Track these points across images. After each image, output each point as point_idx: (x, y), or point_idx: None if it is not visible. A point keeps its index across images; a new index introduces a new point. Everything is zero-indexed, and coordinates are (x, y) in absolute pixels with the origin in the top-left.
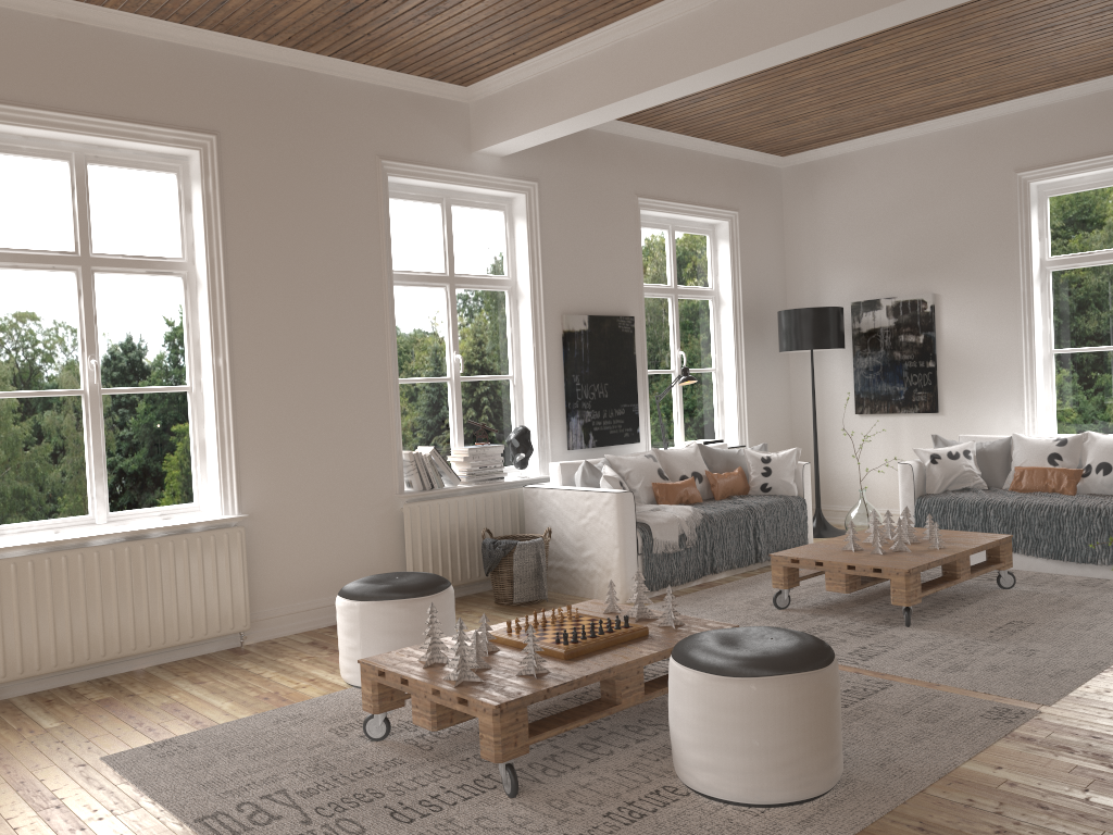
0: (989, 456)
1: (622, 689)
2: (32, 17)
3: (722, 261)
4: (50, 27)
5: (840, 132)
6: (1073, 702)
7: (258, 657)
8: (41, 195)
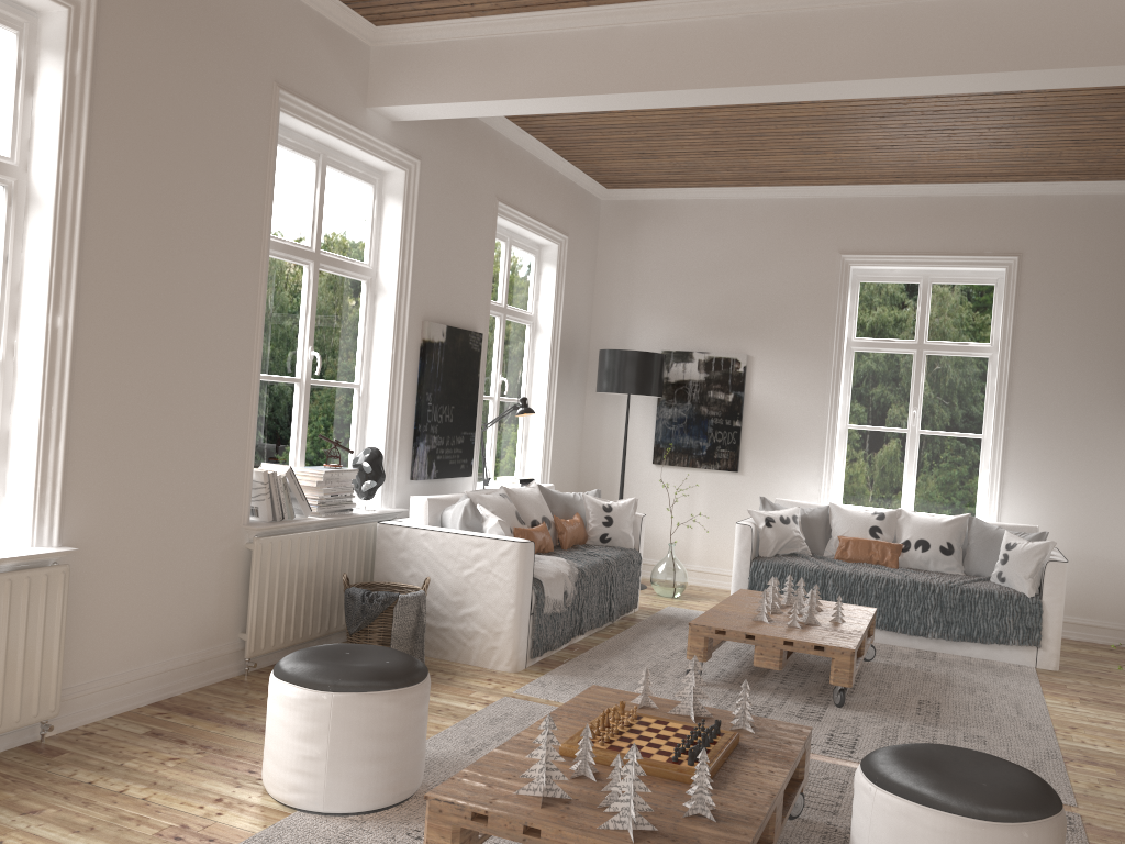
0: (811, 522)
1: (775, 824)
2: None
3: (545, 286)
4: None
5: (683, 178)
6: (1089, 802)
7: (88, 760)
8: None
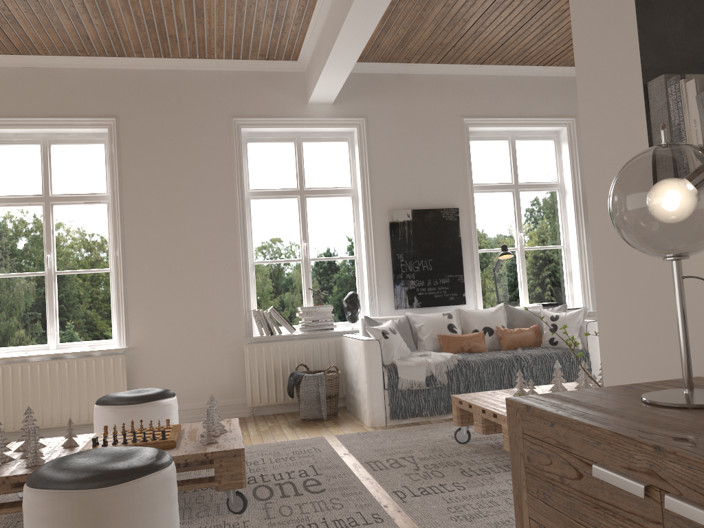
0: None
1: None
2: (7, 69)
3: (564, 159)
4: (17, 72)
5: None
6: None
7: None
8: (25, 164)
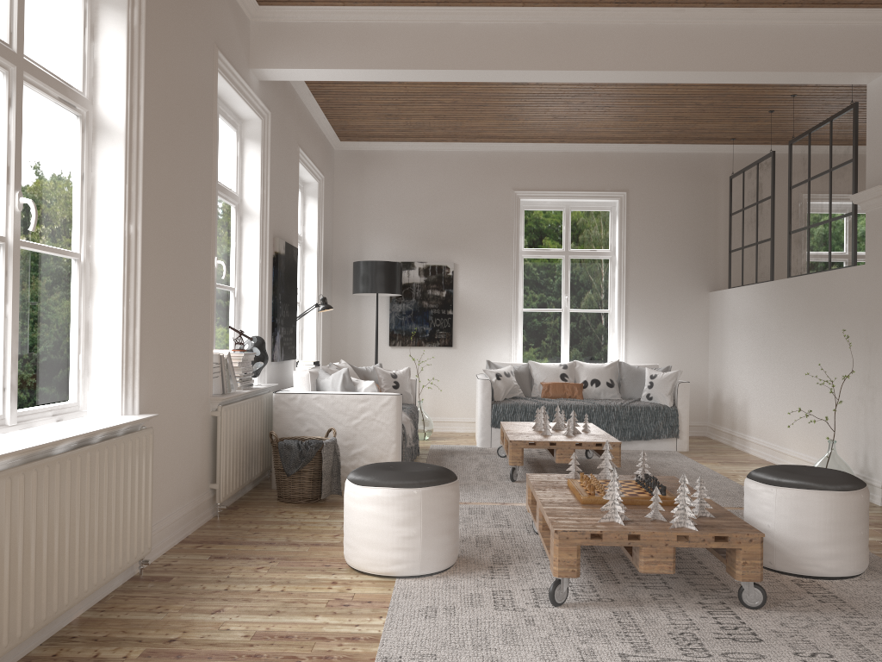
0: (521, 375)
1: None
2: None
3: (309, 214)
4: None
5: (406, 134)
6: None
7: (198, 578)
8: None
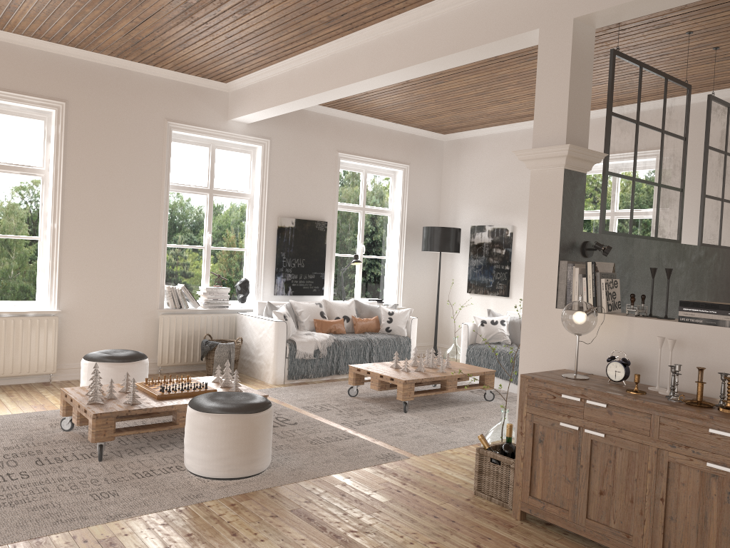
0: (516, 325)
1: (180, 417)
2: None
3: (397, 193)
4: None
5: (468, 124)
6: (432, 456)
7: (53, 387)
8: None
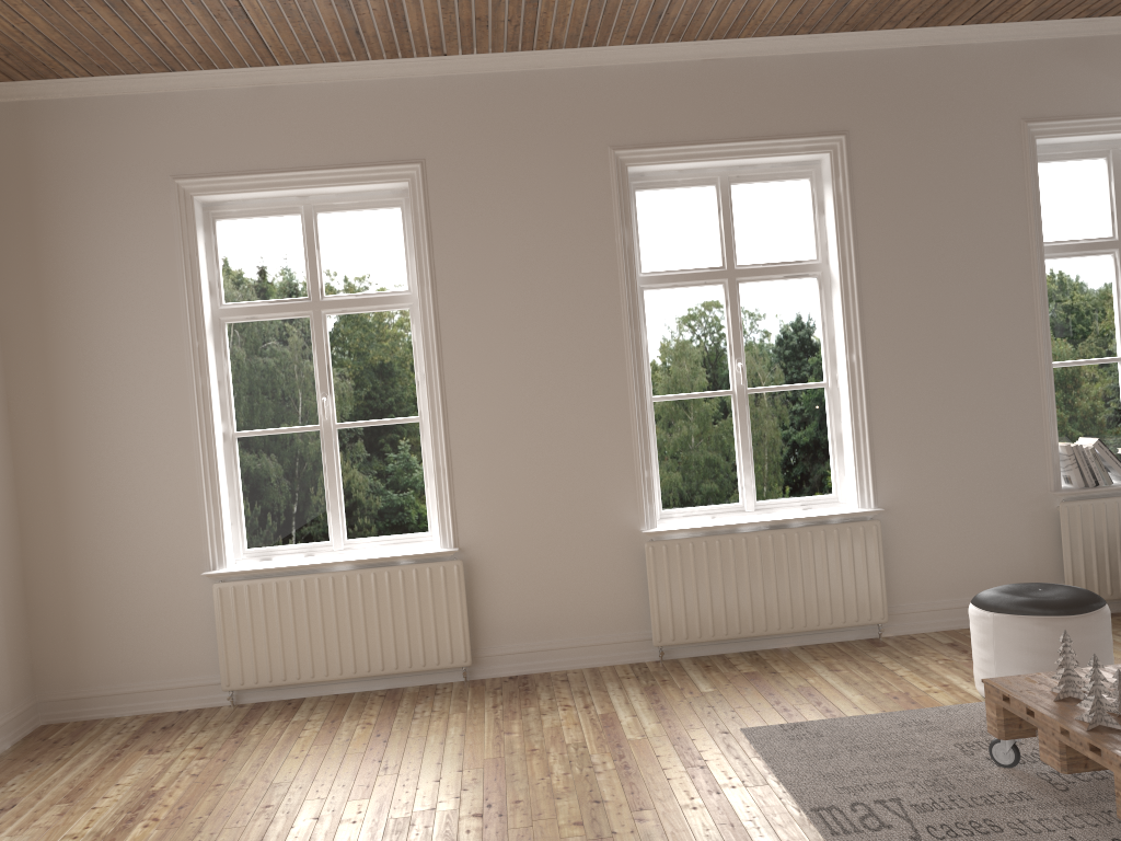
0: None
1: None
2: (680, 65)
3: None
4: (695, 69)
5: None
6: None
7: (893, 651)
8: (694, 219)
